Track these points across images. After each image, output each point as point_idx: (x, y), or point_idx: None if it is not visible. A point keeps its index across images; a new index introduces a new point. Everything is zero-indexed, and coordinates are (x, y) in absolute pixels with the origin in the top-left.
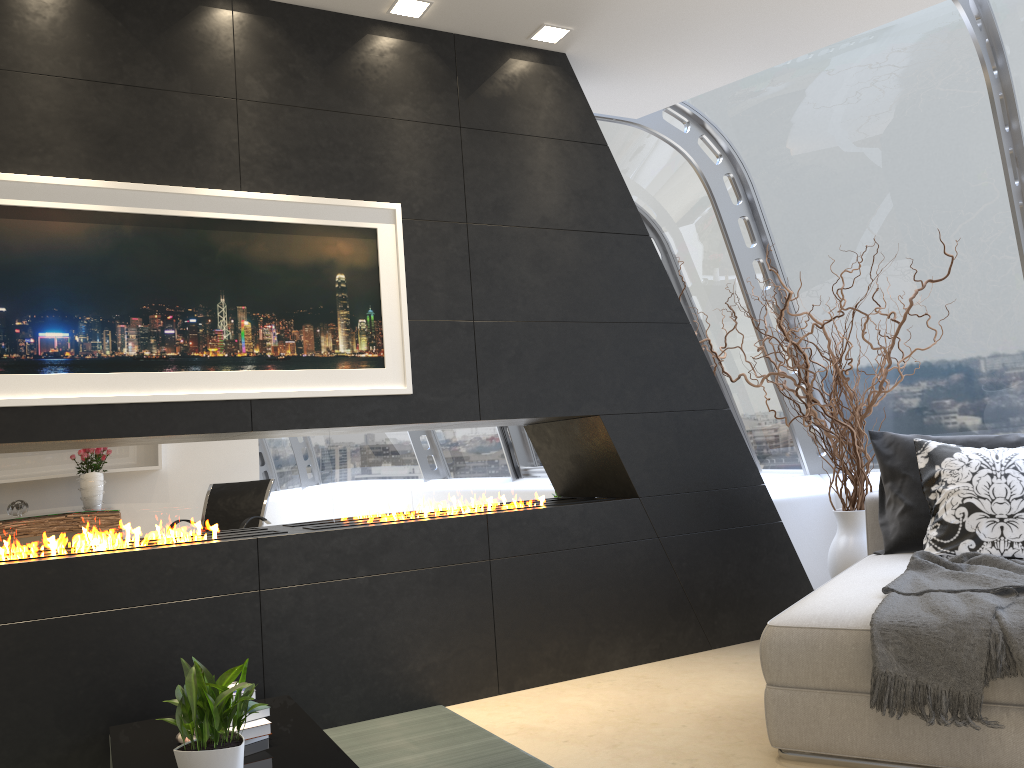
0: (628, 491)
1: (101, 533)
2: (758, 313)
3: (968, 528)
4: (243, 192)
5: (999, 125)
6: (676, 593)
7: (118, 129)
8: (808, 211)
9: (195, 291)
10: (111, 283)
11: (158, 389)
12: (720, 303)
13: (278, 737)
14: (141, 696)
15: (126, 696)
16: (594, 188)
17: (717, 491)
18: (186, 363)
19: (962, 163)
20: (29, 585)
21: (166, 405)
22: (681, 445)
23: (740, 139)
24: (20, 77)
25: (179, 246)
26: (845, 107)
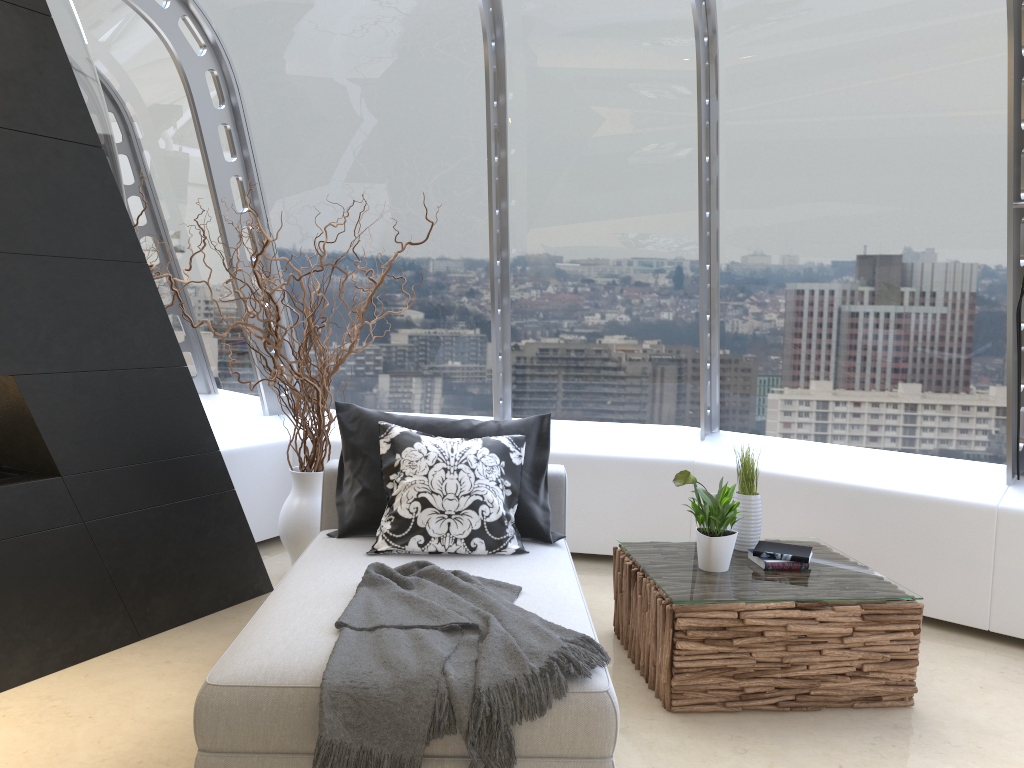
0: (48, 467)
1: None
2: (231, 238)
3: (420, 523)
4: None
5: (490, 100)
6: (102, 584)
7: None
8: (297, 135)
9: None
10: None
11: None
12: (189, 221)
13: None
14: None
15: None
16: (27, 72)
17: (164, 461)
18: None
19: (452, 125)
20: None
21: None
22: (123, 410)
23: (230, 33)
24: None
25: None
26: (348, 33)
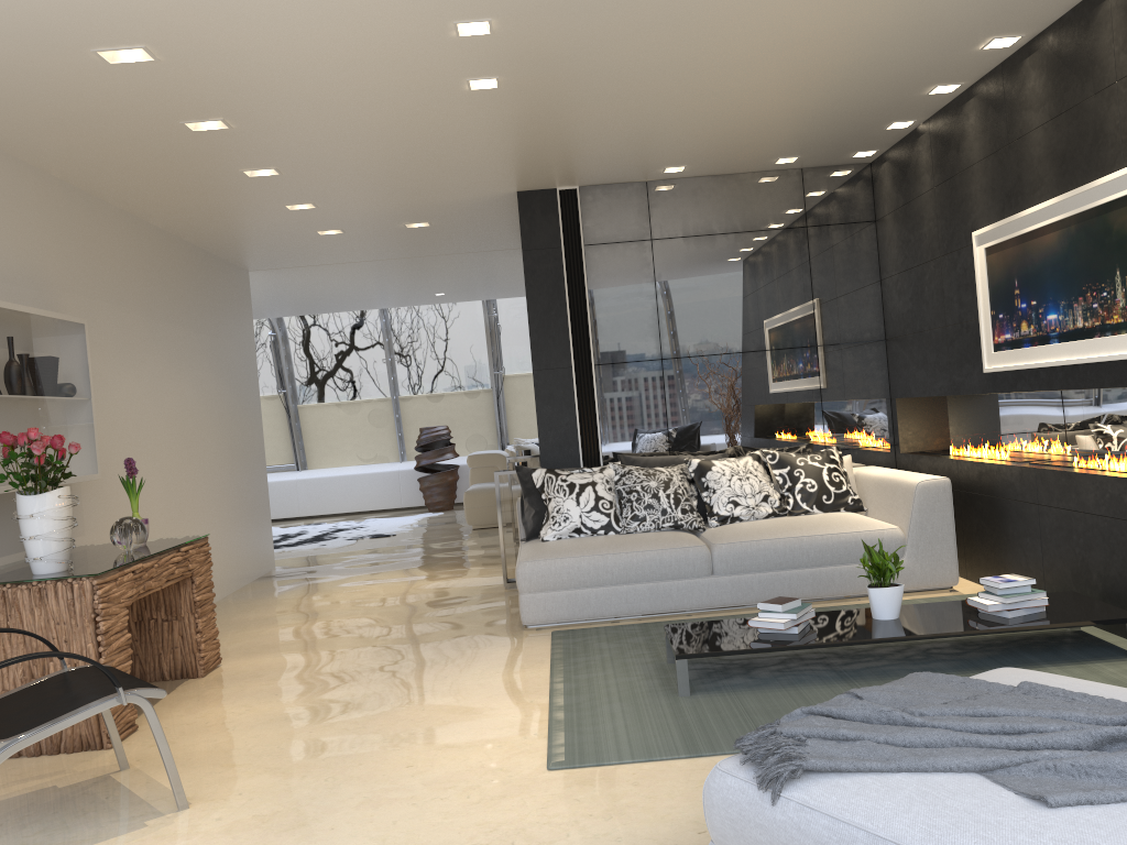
0: None
1: (1113, 456)
2: None
3: None
4: (1118, 171)
5: None
6: None
7: (1065, 149)
8: None
9: (1104, 269)
10: (1068, 273)
11: (1090, 352)
12: None
13: (1007, 619)
14: (1101, 580)
15: (1095, 576)
16: None
17: None
18: (1103, 330)
19: None
20: (1056, 485)
21: (1098, 364)
22: None
23: None
24: (1029, 136)
25: (1094, 233)
26: None
